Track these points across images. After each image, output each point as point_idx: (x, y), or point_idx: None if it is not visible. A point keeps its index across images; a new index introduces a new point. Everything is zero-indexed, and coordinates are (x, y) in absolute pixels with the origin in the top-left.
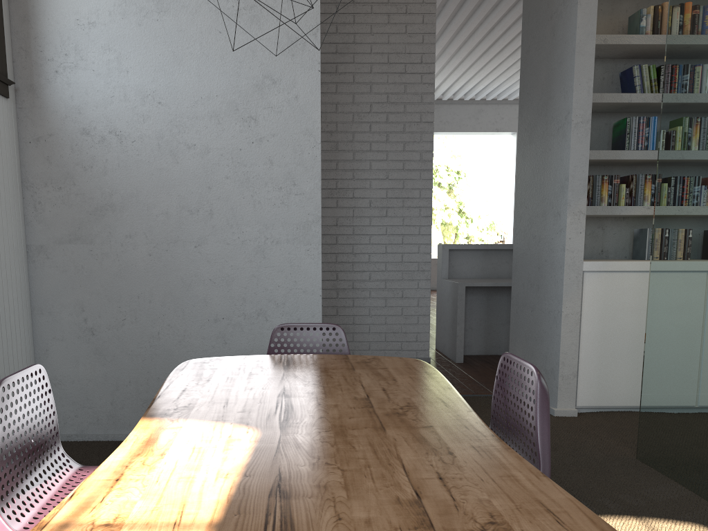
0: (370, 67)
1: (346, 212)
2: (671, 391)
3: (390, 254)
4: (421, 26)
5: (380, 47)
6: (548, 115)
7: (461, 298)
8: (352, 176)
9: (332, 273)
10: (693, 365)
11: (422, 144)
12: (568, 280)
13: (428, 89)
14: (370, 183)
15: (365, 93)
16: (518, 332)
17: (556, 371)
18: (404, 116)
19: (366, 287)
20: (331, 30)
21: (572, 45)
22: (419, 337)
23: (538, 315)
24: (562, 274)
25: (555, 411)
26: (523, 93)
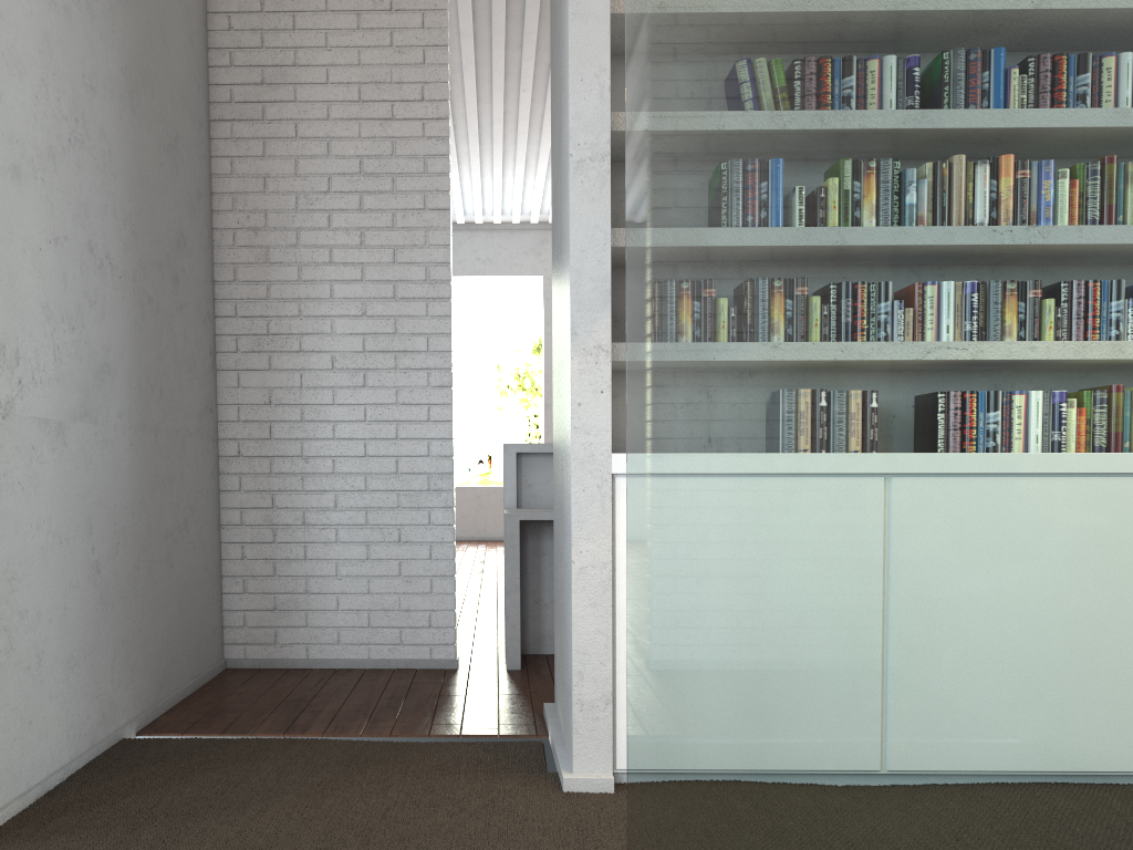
0: (326, 109)
1: (287, 379)
2: (644, 752)
3: (375, 458)
4: (420, 33)
5: (345, 72)
6: (561, 159)
7: (512, 543)
8: (297, 311)
9: (264, 495)
10: (657, 686)
11: (429, 250)
12: (582, 493)
13: (437, 148)
14: (332, 324)
15: (318, 157)
16: (557, 607)
17: (571, 692)
18: (394, 198)
19: (330, 521)
20: (252, 43)
21: (567, 1)
22: (435, 618)
23: (563, 572)
24: (570, 480)
25: (565, 781)
26: (552, 131)
